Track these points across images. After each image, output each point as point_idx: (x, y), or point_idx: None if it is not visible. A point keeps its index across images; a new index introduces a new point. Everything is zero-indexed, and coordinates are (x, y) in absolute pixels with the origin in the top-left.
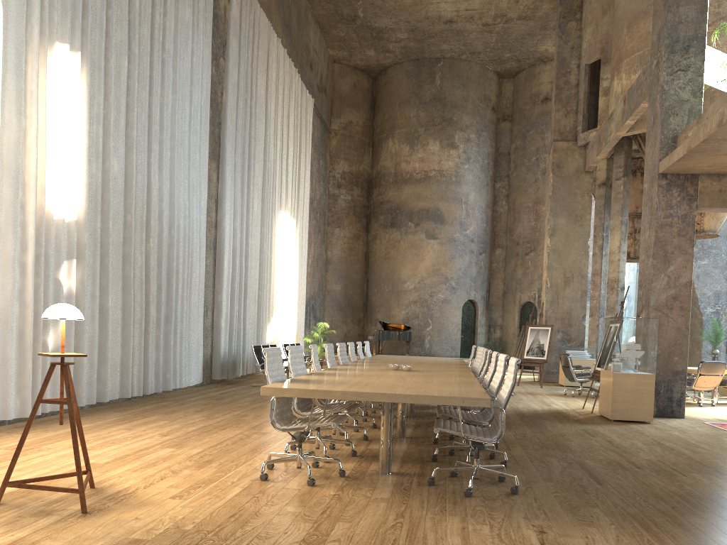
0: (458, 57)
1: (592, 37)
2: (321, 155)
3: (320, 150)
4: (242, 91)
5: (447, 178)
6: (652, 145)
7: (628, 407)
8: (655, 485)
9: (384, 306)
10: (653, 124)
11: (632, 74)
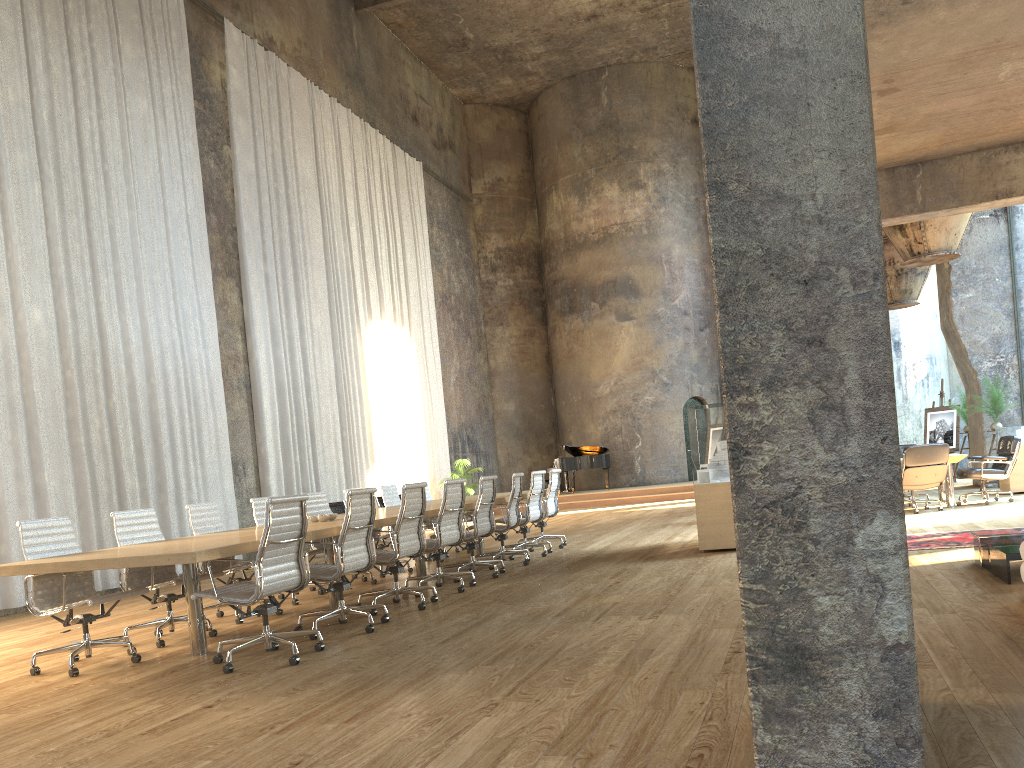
0: (629, 60)
1: None
2: (457, 233)
3: (453, 227)
4: (265, 181)
5: (636, 232)
6: None
7: (721, 530)
8: (515, 637)
9: (575, 423)
10: None
11: None
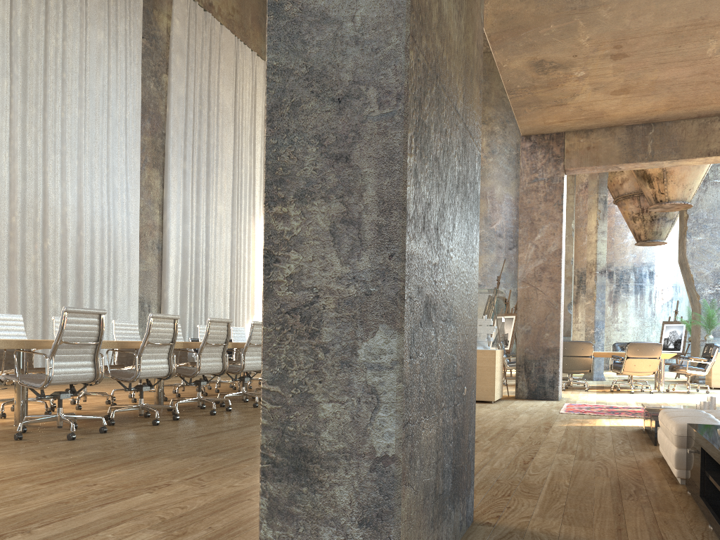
0: None
1: None
2: None
3: None
4: (192, 103)
5: None
6: None
7: None
8: (250, 440)
9: None
10: None
11: None
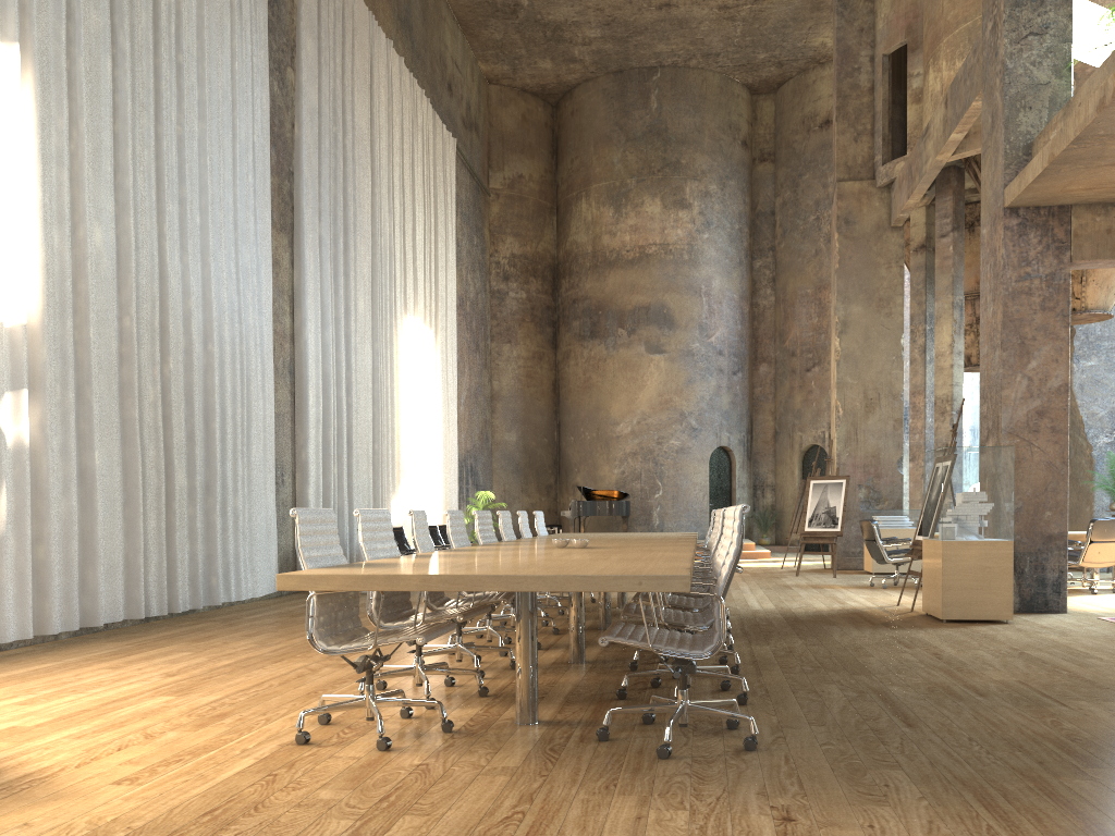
0: (685, 64)
1: (892, 10)
2: (475, 230)
3: (472, 222)
4: (327, 122)
5: (676, 256)
6: (992, 162)
7: (971, 598)
8: (1010, 724)
9: (586, 463)
10: (992, 128)
11: (957, 61)
